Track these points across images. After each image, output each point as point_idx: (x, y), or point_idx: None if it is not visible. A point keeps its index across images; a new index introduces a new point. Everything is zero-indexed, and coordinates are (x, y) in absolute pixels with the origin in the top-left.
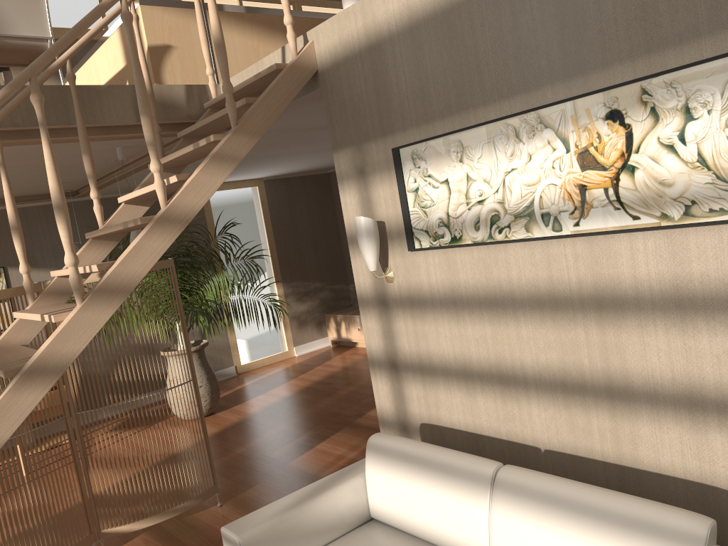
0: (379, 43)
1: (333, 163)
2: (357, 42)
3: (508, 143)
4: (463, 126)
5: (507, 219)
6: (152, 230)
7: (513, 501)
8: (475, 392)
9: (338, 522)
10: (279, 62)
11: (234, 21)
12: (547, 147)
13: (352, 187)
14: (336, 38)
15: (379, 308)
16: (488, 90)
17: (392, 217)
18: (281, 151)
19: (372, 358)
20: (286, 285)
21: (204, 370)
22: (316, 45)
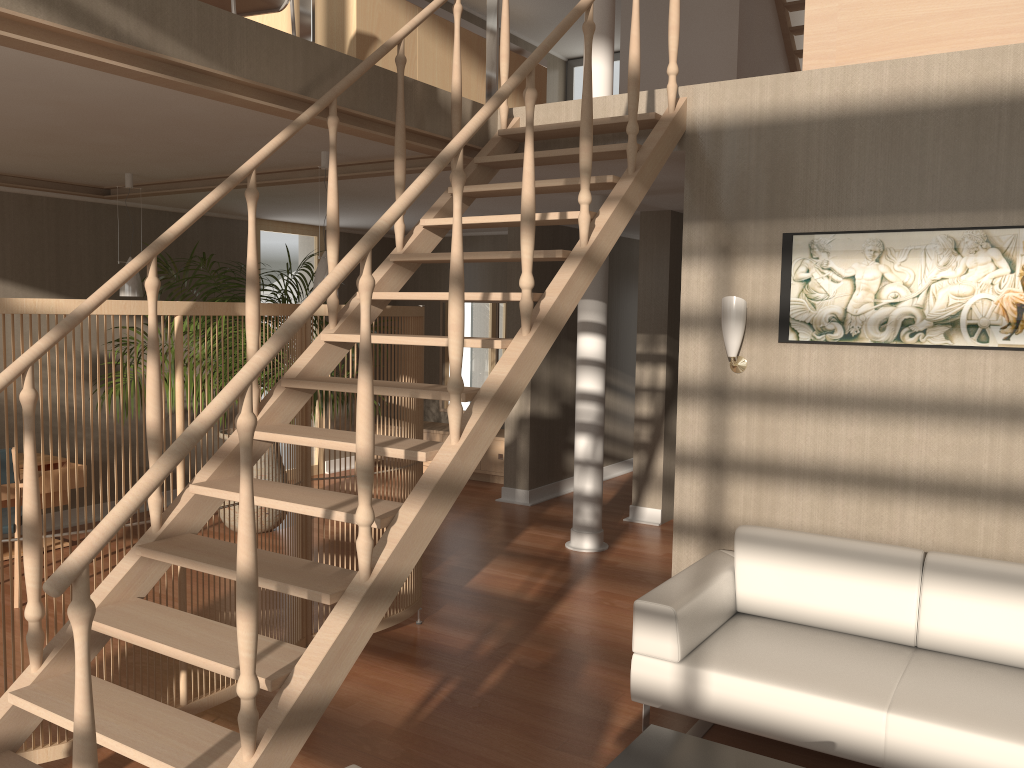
0: (791, 124)
1: None
2: (757, 115)
3: (943, 253)
4: (887, 228)
5: (924, 324)
6: (580, 267)
7: (951, 580)
8: (833, 494)
9: (721, 610)
10: (620, 108)
11: (438, 28)
12: (989, 264)
13: (704, 264)
14: (726, 103)
15: (710, 400)
16: (927, 200)
17: (759, 303)
18: None
19: (684, 454)
20: None
21: (280, 467)
22: (690, 103)
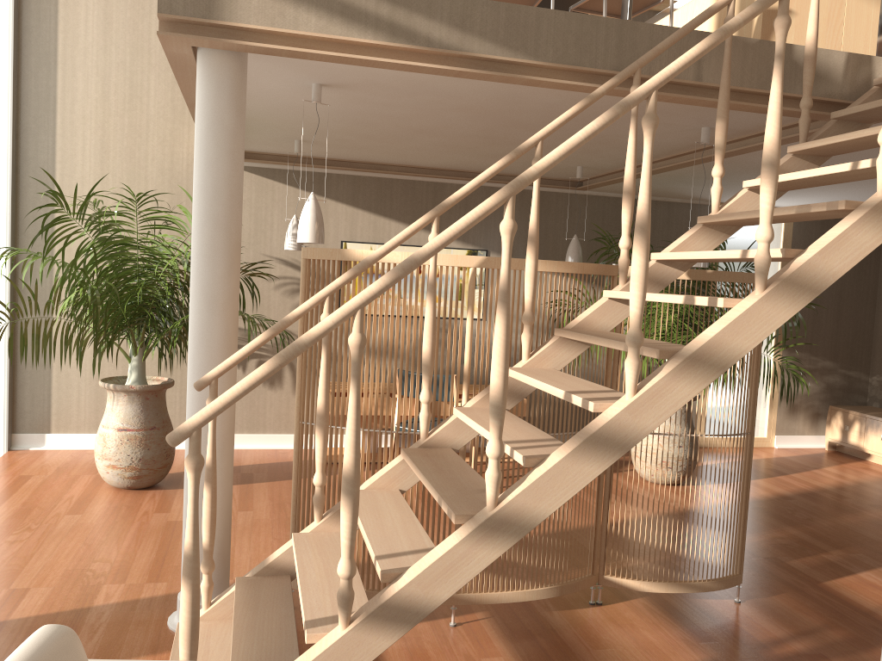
0: None
1: None
2: None
3: None
4: None
5: None
6: (864, 219)
7: None
8: None
9: None
10: None
11: None
12: None
13: None
14: None
15: None
16: None
17: None
18: None
19: None
20: (787, 353)
21: (687, 428)
22: None
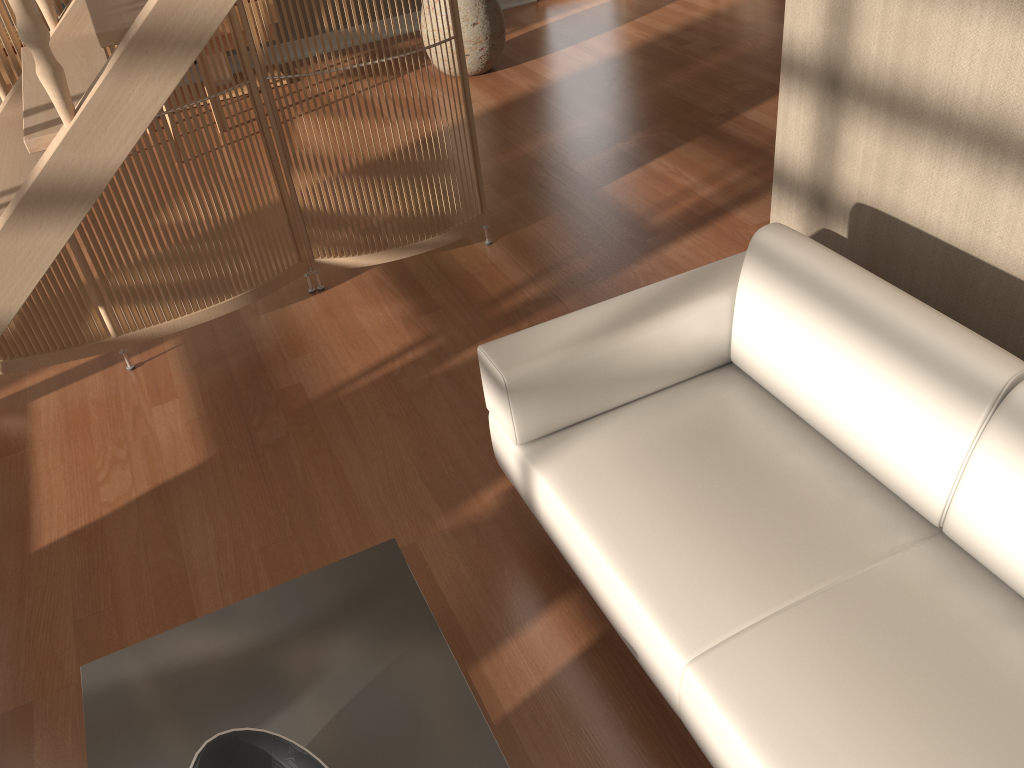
0: None
1: None
2: None
3: None
4: None
5: None
6: None
7: None
8: (998, 181)
9: (672, 364)
10: None
11: None
12: None
13: None
14: None
15: None
16: None
17: None
18: None
19: (792, 58)
20: None
21: None
22: None
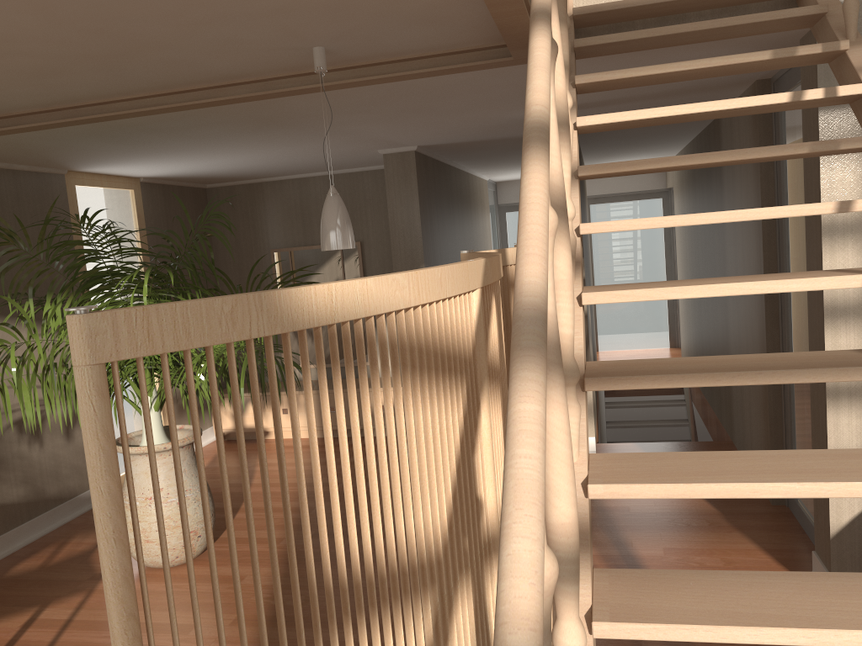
0: None
1: (267, 170)
2: None
3: None
4: None
5: None
6: None
7: None
8: None
9: None
10: None
11: None
12: None
13: (851, 159)
14: None
15: None
16: None
17: None
18: (367, 126)
19: (837, 386)
20: None
21: None
22: None
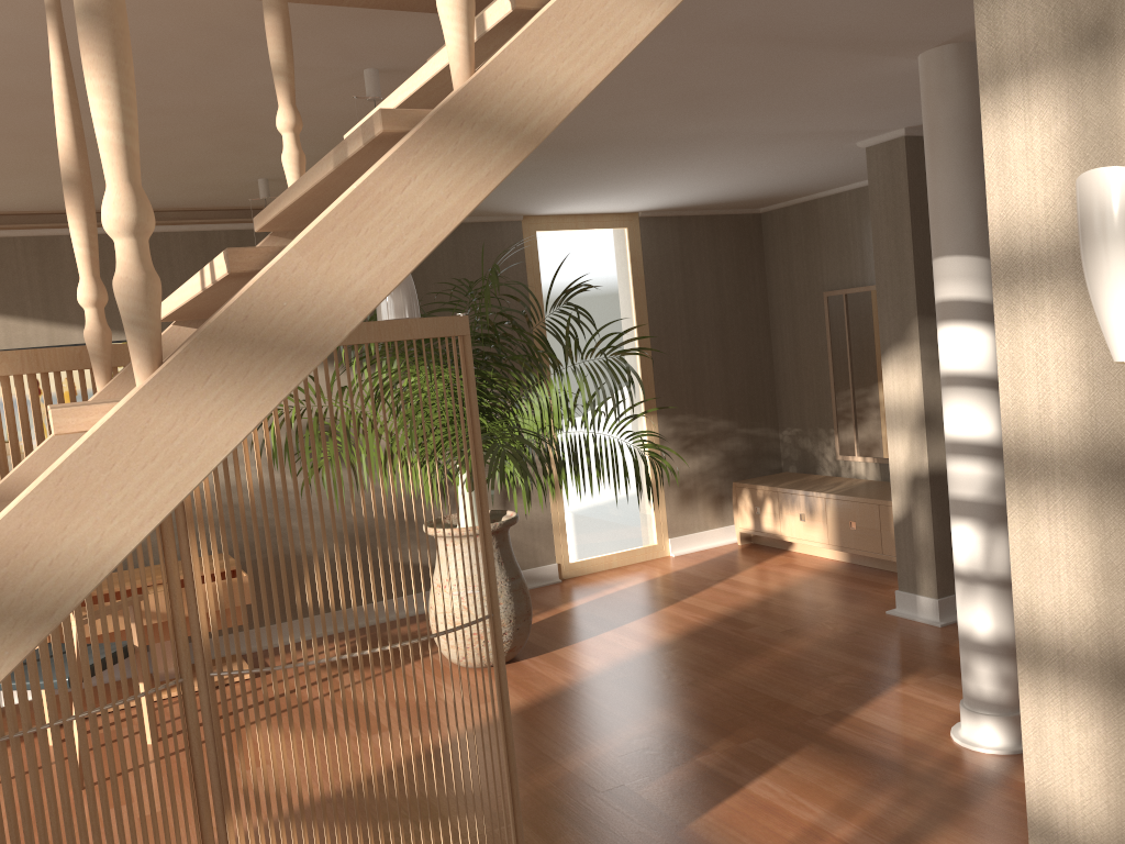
0: None
1: (780, 185)
2: None
3: None
4: None
5: None
6: (417, 148)
7: None
8: None
9: None
10: None
11: None
12: None
13: (1041, 96)
14: None
15: (1095, 491)
16: None
17: None
18: (707, 125)
19: (1036, 640)
20: (664, 420)
21: (505, 571)
22: None
